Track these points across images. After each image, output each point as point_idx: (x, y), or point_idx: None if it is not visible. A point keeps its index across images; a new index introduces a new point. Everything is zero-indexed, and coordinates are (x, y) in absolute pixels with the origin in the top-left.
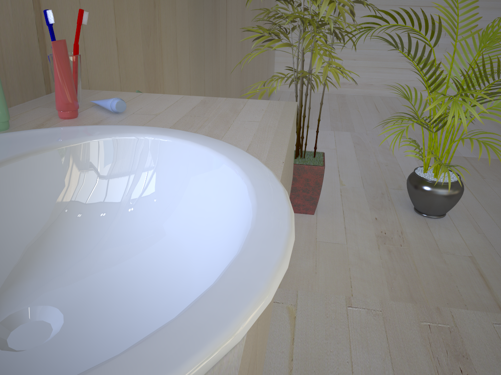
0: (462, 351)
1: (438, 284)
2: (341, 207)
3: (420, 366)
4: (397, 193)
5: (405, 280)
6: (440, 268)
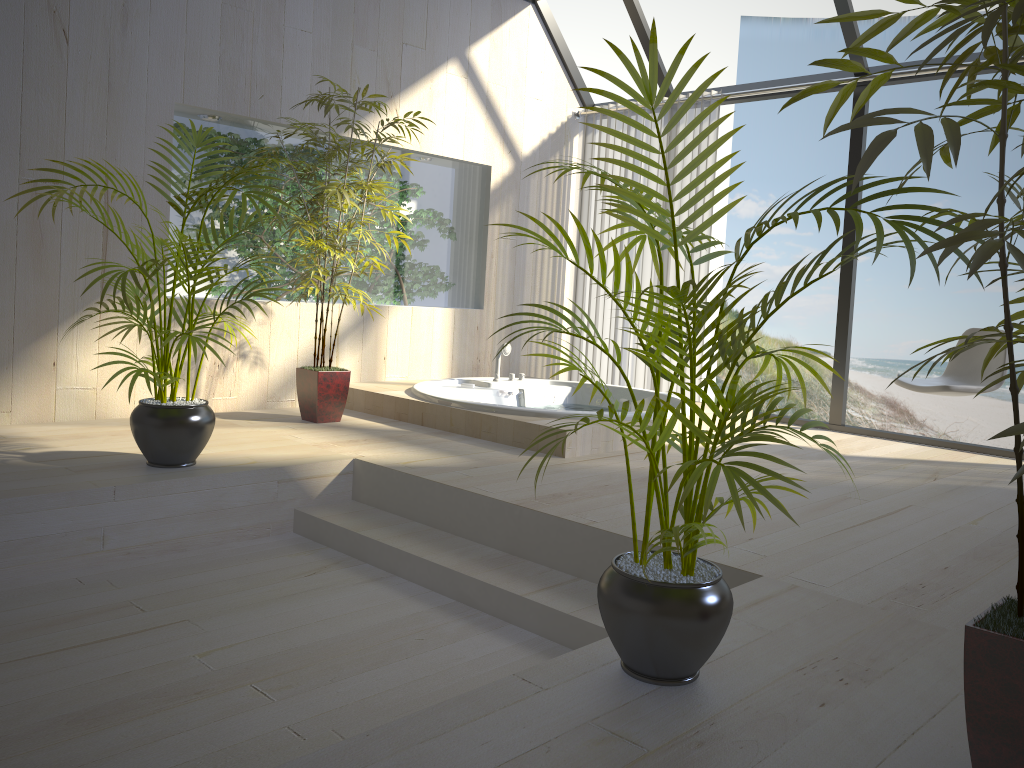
0: (903, 590)
1: (843, 617)
2: (894, 756)
3: (969, 598)
4: (652, 728)
5: (895, 633)
6: (809, 623)
